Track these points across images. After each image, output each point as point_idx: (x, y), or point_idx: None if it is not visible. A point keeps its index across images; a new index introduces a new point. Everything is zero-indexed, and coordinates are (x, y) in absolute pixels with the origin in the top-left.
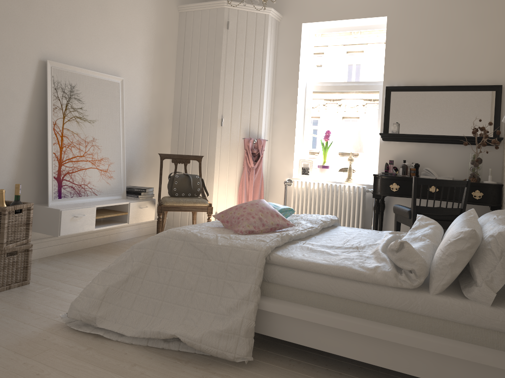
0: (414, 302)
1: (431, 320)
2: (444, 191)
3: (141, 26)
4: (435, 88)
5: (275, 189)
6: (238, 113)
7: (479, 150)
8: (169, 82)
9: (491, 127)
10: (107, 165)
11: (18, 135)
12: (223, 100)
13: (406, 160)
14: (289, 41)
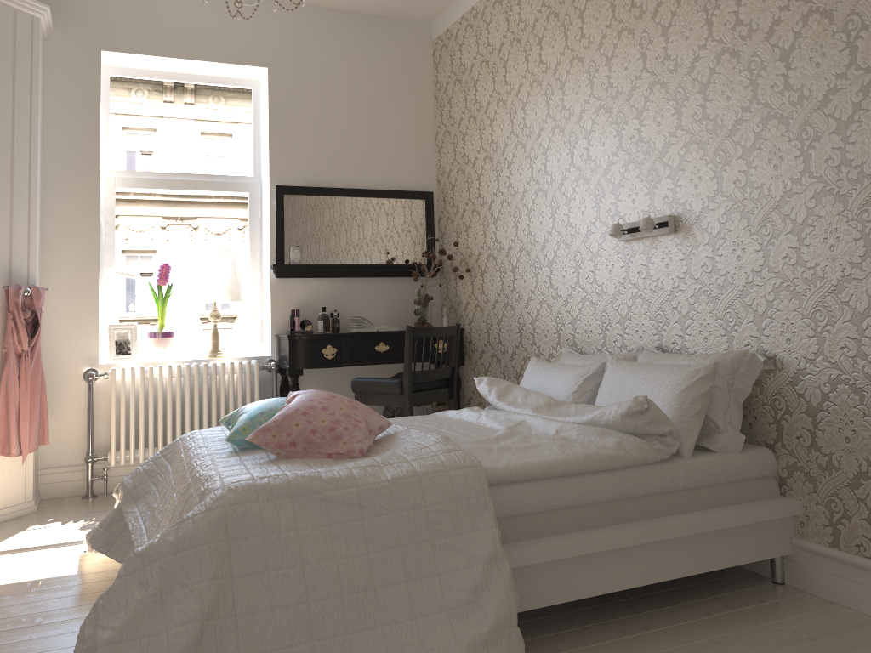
0: (676, 476)
1: (696, 491)
2: (396, 348)
3: None
4: (350, 192)
5: (56, 394)
6: None
7: (413, 284)
8: None
9: (424, 250)
10: None
11: None
12: None
13: (315, 308)
14: (73, 82)
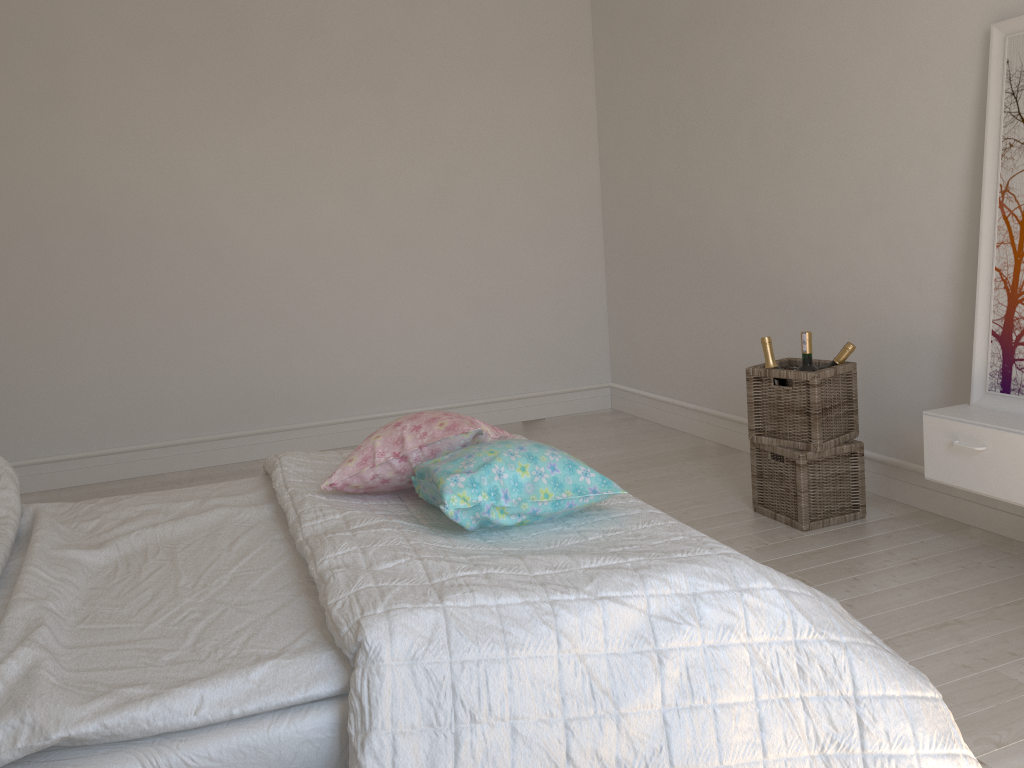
0: None
1: None
2: None
3: None
4: None
5: None
6: None
7: None
8: None
9: None
10: None
11: (955, 228)
12: None
13: None
14: None
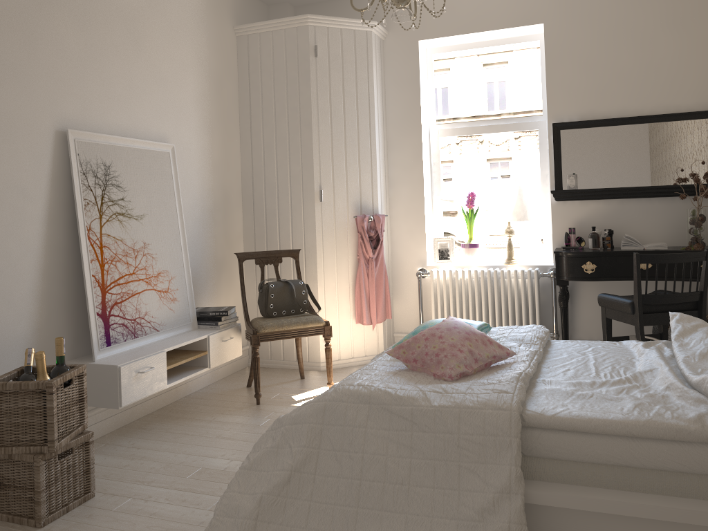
0: None
1: None
2: (660, 266)
3: (190, 62)
4: (623, 121)
5: (402, 284)
6: (343, 180)
7: (694, 202)
8: (233, 143)
9: None
10: (167, 282)
11: (37, 254)
12: (319, 163)
13: (591, 226)
14: (402, 68)
